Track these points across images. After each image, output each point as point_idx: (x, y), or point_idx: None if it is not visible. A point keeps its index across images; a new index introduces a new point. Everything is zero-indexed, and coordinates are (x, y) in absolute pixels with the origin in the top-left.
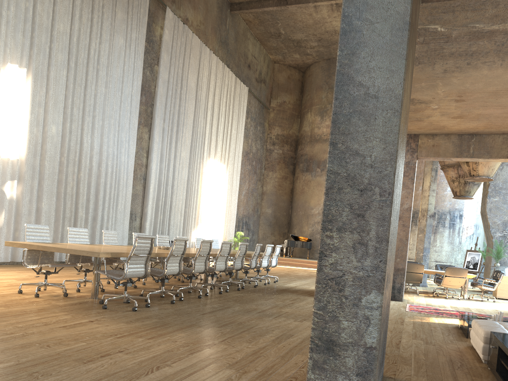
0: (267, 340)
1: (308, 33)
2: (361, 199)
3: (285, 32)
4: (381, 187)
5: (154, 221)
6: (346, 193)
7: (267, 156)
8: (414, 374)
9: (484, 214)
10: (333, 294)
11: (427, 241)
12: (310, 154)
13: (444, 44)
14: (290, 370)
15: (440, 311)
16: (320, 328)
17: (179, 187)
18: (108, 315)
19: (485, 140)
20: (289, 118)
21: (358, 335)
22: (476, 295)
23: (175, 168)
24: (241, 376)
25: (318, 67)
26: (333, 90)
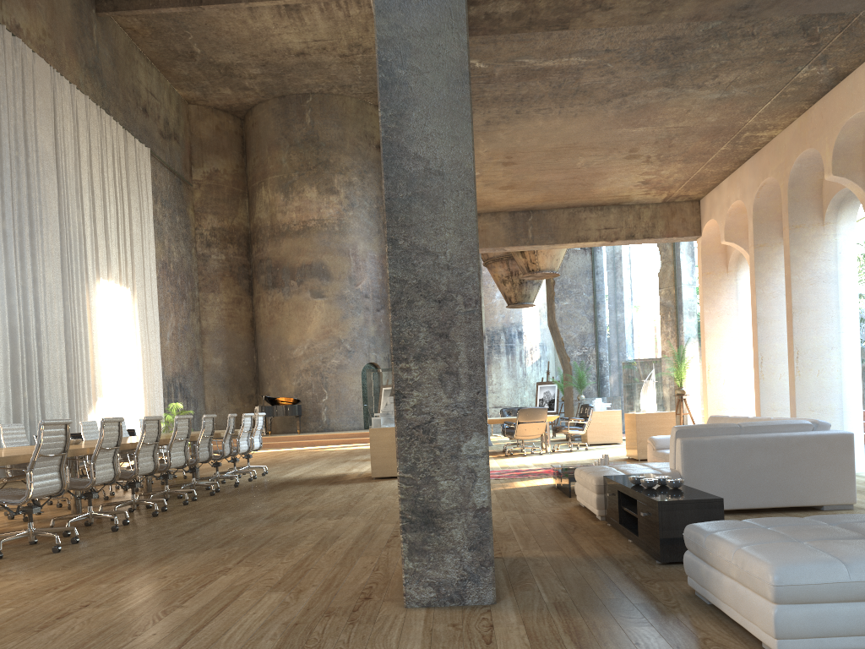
0: (305, 549)
1: (243, 53)
2: (441, 313)
3: (203, 51)
4: (464, 295)
5: (12, 403)
6: (419, 307)
7: (201, 267)
8: (524, 548)
9: (554, 326)
10: (422, 447)
11: None
12: (275, 258)
13: (485, 85)
14: (362, 576)
15: (524, 473)
16: (411, 497)
17: (51, 337)
18: (14, 566)
19: (546, 218)
20: (229, 198)
21: (464, 496)
22: (561, 446)
23: (39, 303)
24: (298, 596)
25: (267, 110)
26: (298, 148)
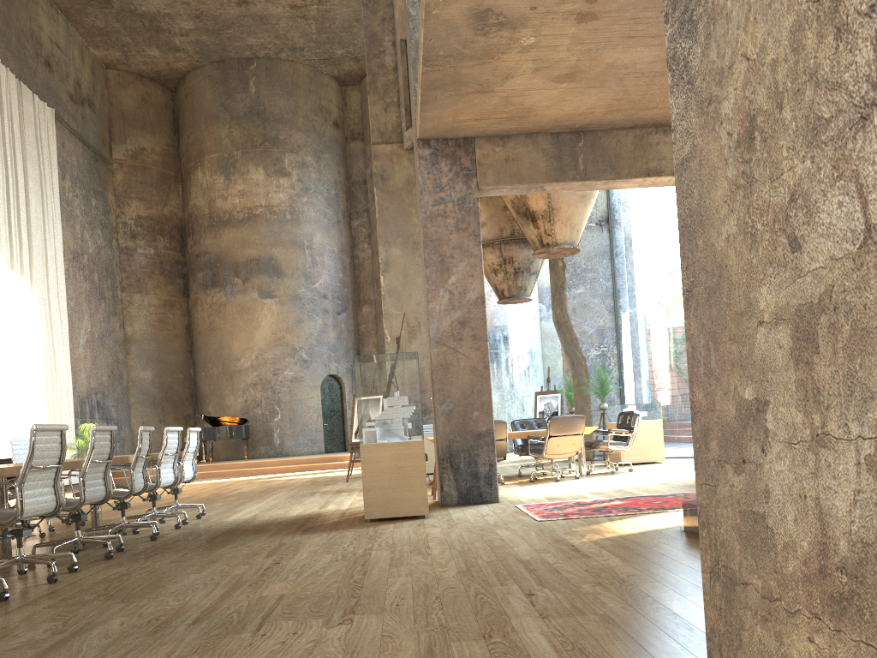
0: None
1: None
2: None
3: None
4: None
5: None
6: None
7: (124, 262)
8: None
9: (563, 321)
10: None
11: None
12: (215, 251)
13: None
14: None
15: (596, 506)
16: None
17: None
18: None
19: (603, 142)
20: (158, 182)
21: None
22: (587, 467)
23: None
24: None
25: (203, 77)
26: (241, 121)
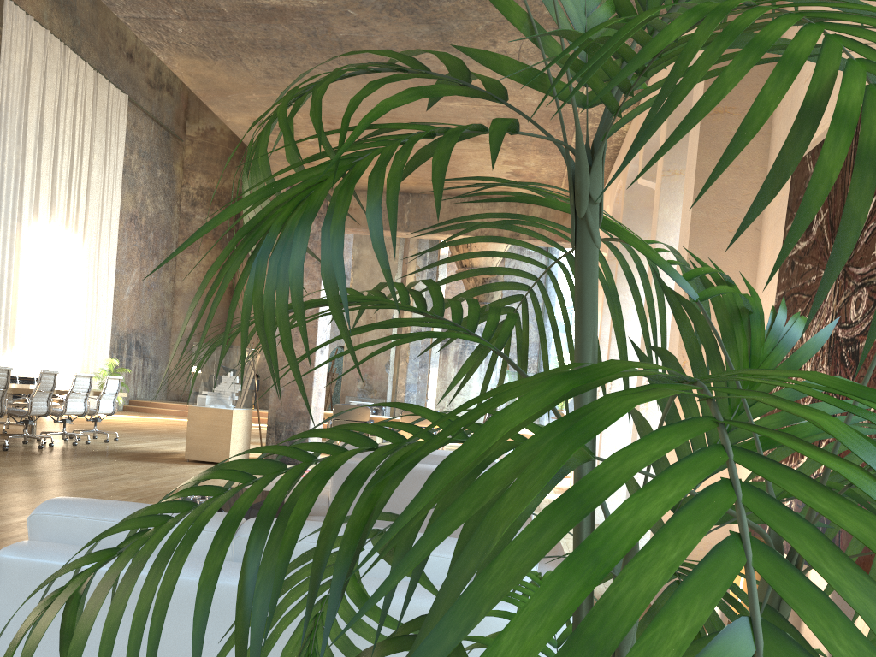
0: None
1: None
2: None
3: None
4: None
5: None
6: None
7: (182, 226)
8: None
9: None
10: None
11: (412, 374)
12: None
13: (225, 24)
14: None
15: None
16: None
17: None
18: None
19: (426, 203)
20: (223, 159)
21: None
22: None
23: None
24: None
25: None
26: None
